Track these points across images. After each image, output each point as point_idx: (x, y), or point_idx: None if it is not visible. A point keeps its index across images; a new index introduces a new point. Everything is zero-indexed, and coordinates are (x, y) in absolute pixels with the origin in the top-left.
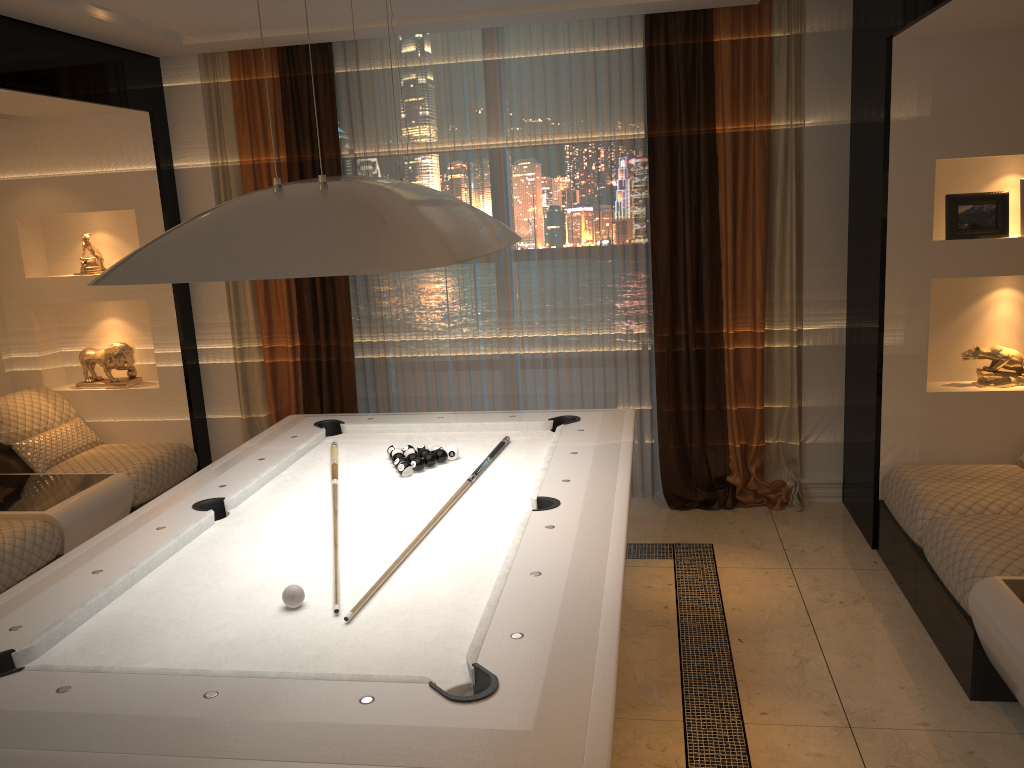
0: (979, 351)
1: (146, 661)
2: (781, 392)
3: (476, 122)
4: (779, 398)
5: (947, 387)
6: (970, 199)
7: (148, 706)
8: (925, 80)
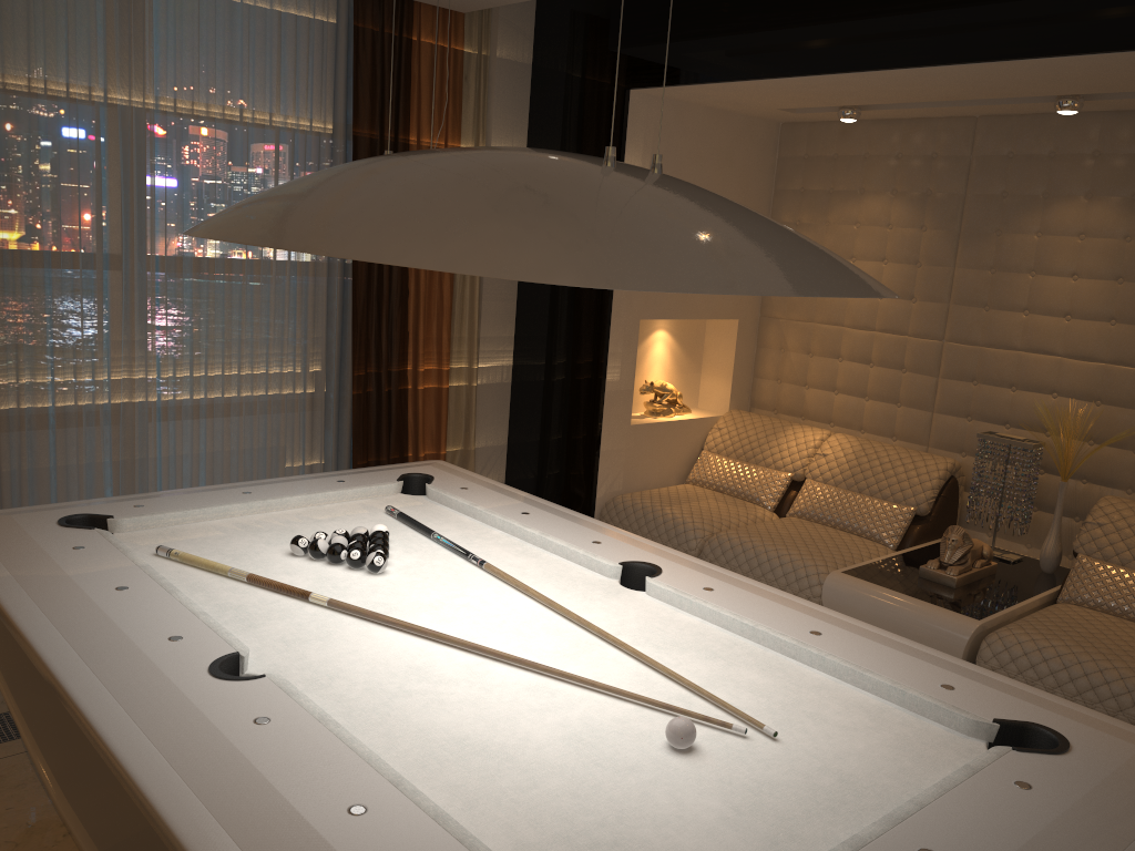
0: (653, 386)
1: None
2: (456, 434)
3: (116, 64)
4: (454, 440)
5: (634, 419)
6: None
7: None
8: (648, 135)
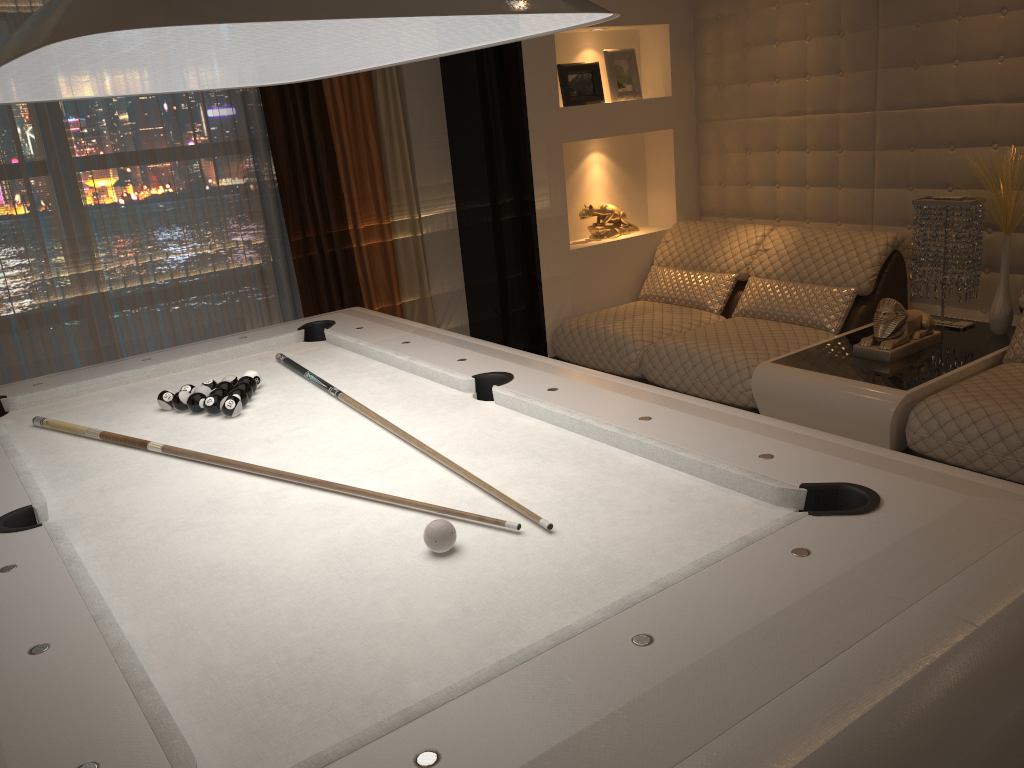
0: (592, 209)
1: (403, 685)
2: (411, 285)
3: None
4: (410, 291)
5: (577, 245)
6: (576, 68)
7: (606, 693)
8: None
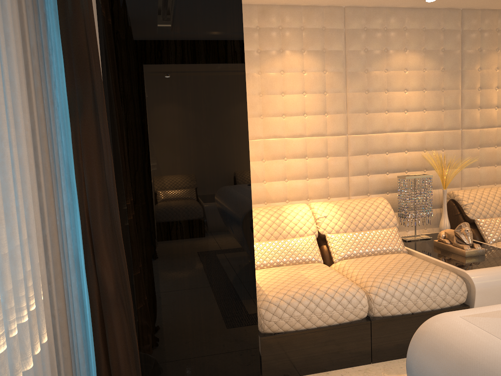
0: None
1: None
2: None
3: None
4: None
5: None
6: None
7: None
8: None
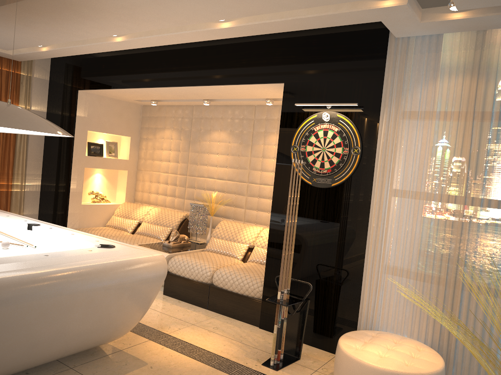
0: (93, 192)
1: None
2: (15, 209)
3: None
4: (14, 211)
5: (85, 203)
6: (94, 144)
7: (34, 259)
8: (86, 105)
